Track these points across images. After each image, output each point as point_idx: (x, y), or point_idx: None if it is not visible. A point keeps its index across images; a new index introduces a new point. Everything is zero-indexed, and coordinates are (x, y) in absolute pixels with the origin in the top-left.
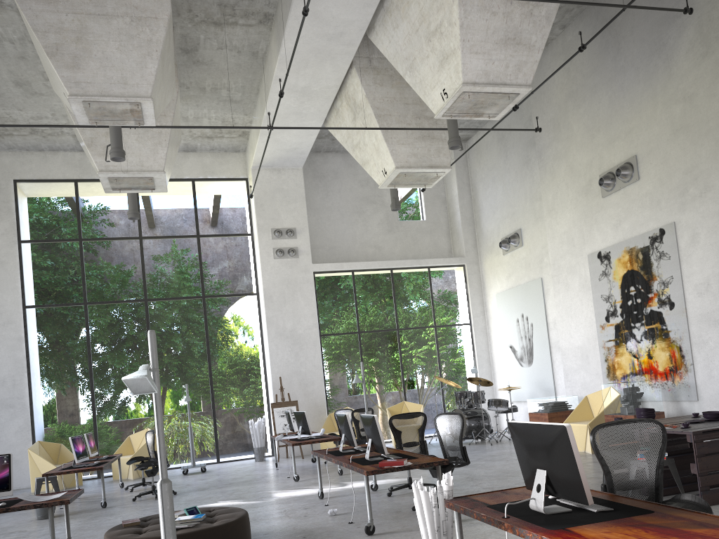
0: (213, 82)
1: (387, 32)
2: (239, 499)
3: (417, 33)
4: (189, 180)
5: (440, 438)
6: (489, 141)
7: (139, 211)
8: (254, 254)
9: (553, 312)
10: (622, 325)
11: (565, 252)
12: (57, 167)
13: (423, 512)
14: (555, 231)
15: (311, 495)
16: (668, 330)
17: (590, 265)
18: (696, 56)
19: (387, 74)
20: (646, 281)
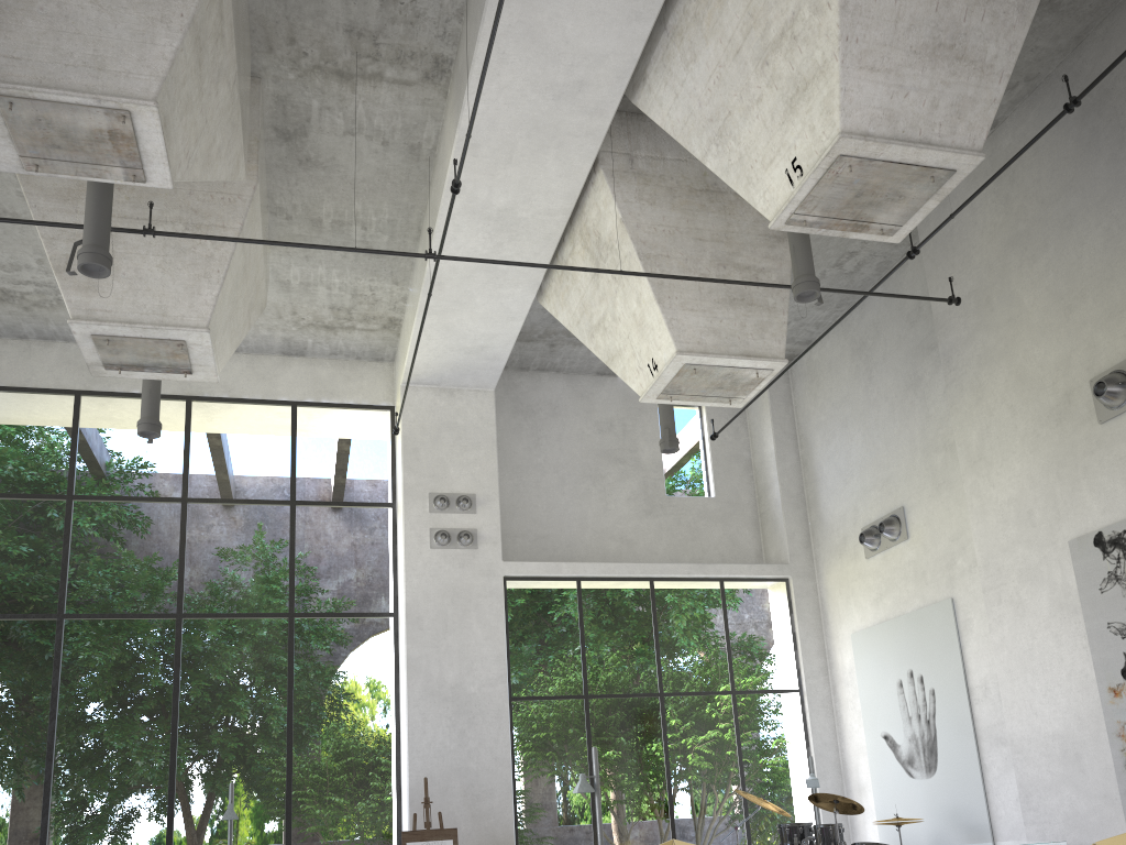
0: (337, 208)
1: (671, 78)
2: None
3: (738, 57)
4: (287, 403)
5: None
6: (835, 356)
7: (188, 452)
8: (395, 541)
9: (982, 666)
10: None
11: (1013, 539)
12: (48, 367)
13: None
14: (986, 500)
15: None
16: None
17: (1077, 562)
18: None
19: (663, 186)
20: None
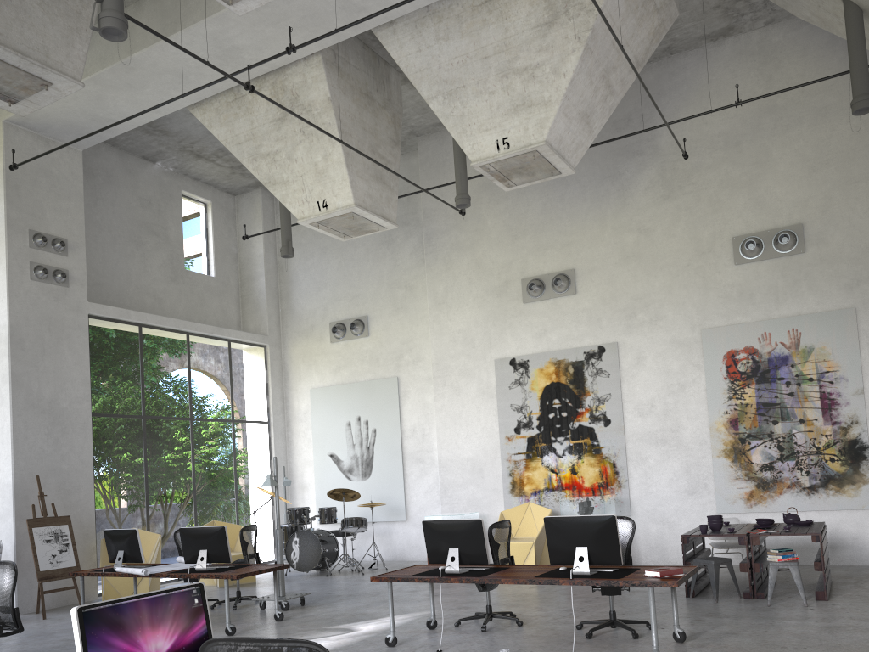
0: None
1: (419, 38)
2: None
3: (485, 60)
4: None
5: None
6: None
7: None
8: None
9: (413, 418)
10: (538, 438)
11: (459, 352)
12: None
13: None
14: (444, 327)
15: (353, 646)
16: (600, 446)
17: (498, 371)
18: (657, 196)
19: (349, 83)
20: (576, 396)
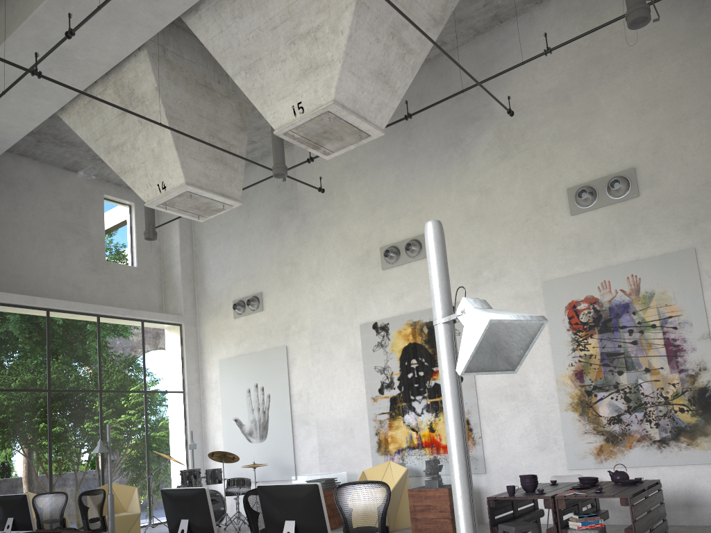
0: None
1: (220, 20)
2: None
3: (274, 31)
4: None
5: (344, 517)
6: None
7: None
8: None
9: (300, 383)
10: (399, 398)
11: (330, 320)
12: None
13: None
14: (318, 297)
15: None
16: None
17: (363, 335)
18: (495, 157)
19: (182, 74)
20: (431, 355)
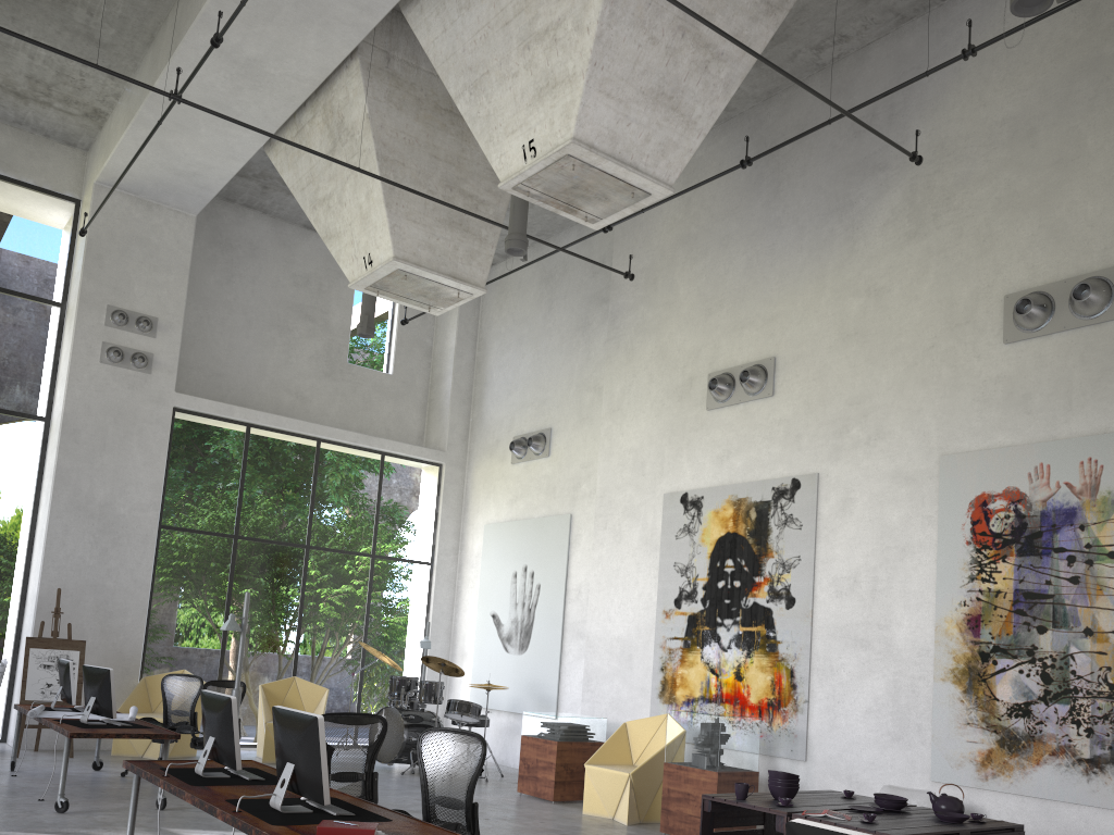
0: None
1: (444, 12)
2: None
3: (506, 28)
4: None
5: (425, 777)
6: (526, 278)
7: None
8: (59, 344)
9: (580, 574)
10: (701, 618)
11: (626, 481)
12: None
13: None
14: (615, 444)
15: None
16: (777, 640)
17: (666, 511)
18: (899, 234)
19: (412, 94)
20: (755, 556)
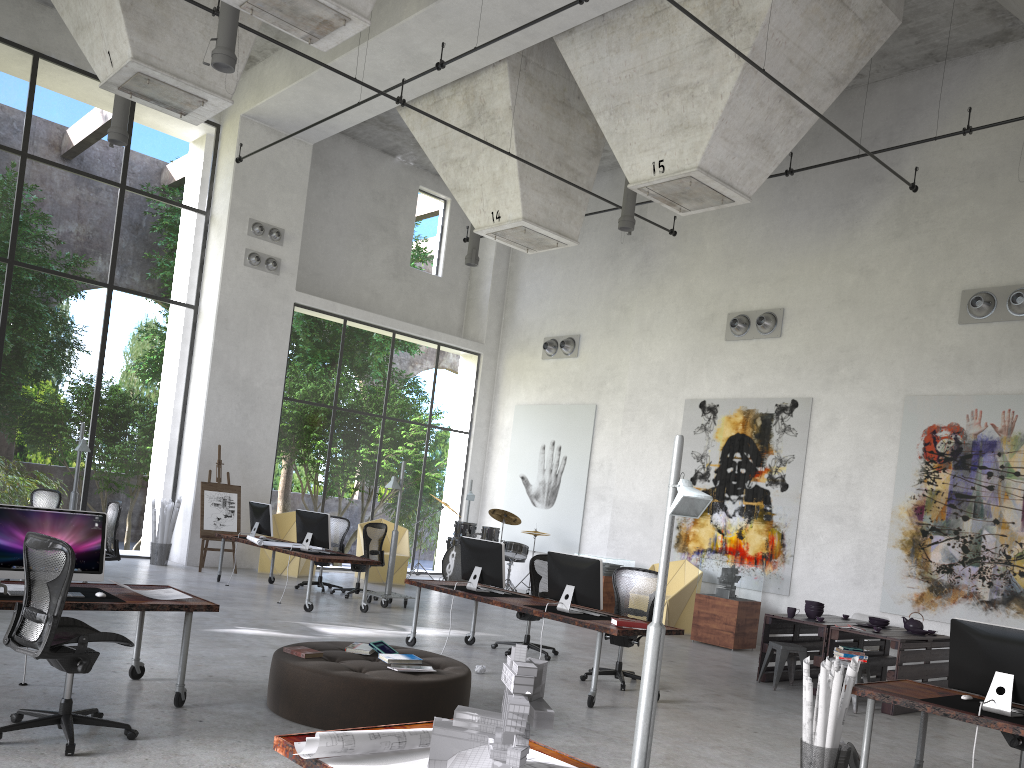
0: None
1: (594, 49)
2: (268, 628)
3: (649, 76)
4: None
5: (618, 596)
6: None
7: (31, 109)
8: (204, 246)
9: (603, 451)
10: (712, 493)
11: (653, 386)
12: None
13: (826, 696)
14: (644, 357)
15: (383, 639)
16: (772, 513)
17: (686, 413)
18: (888, 232)
19: (540, 90)
20: (758, 452)
